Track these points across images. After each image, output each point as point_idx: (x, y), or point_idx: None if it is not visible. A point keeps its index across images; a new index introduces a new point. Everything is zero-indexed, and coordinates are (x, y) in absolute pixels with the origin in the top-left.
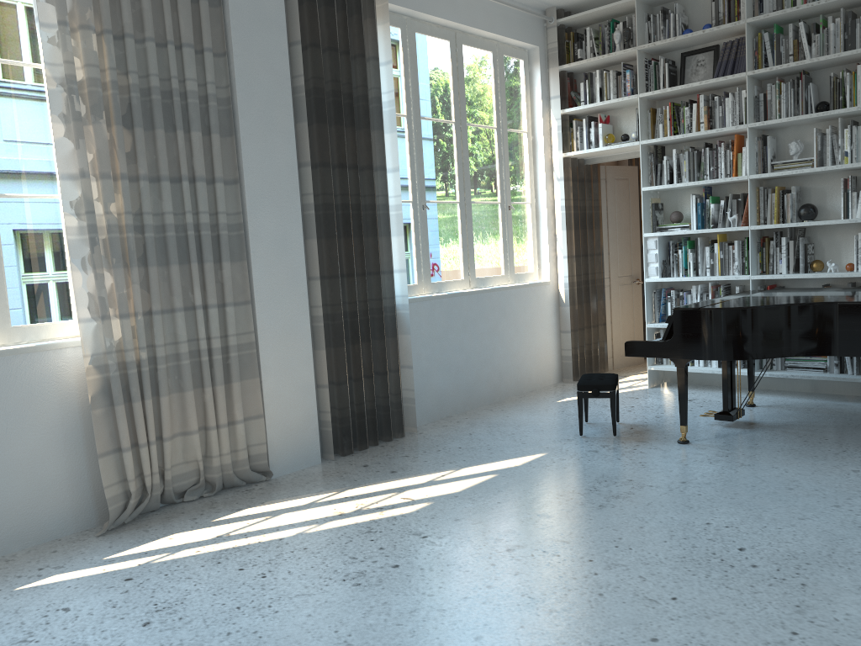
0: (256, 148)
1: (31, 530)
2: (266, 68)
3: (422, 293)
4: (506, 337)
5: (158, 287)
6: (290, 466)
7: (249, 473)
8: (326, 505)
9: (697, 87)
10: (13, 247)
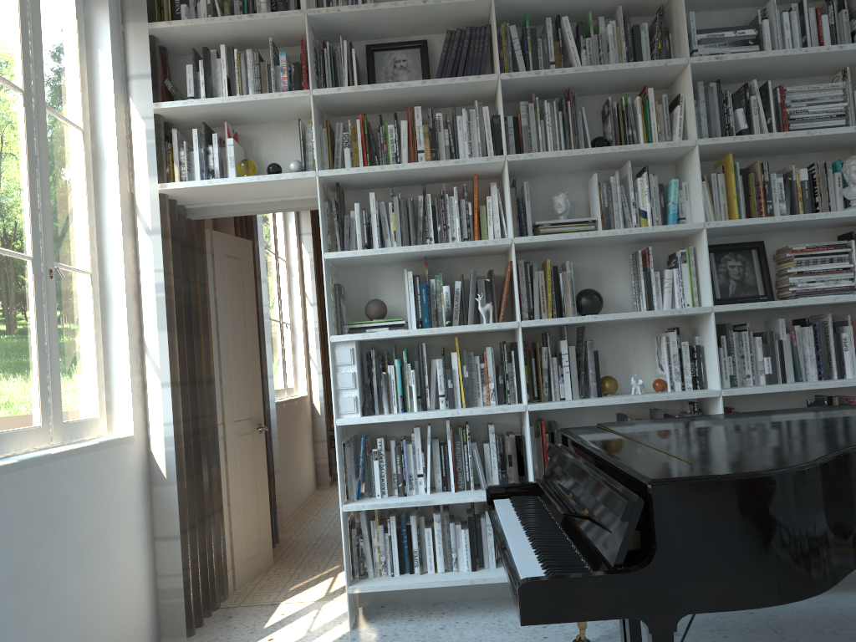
0: None
1: None
2: None
3: None
4: (55, 581)
5: None
6: None
7: None
8: None
9: (414, 90)
10: None
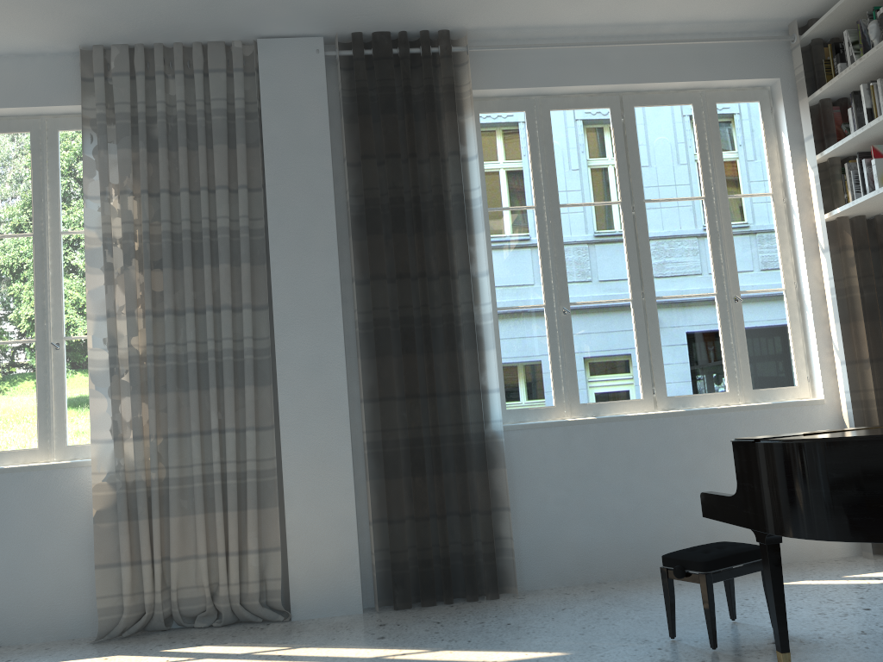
0: (288, 271)
1: (54, 625)
2: (303, 191)
3: (564, 417)
4: (722, 480)
5: (174, 411)
6: (318, 610)
7: (259, 610)
8: (249, 659)
9: None
10: (75, 379)
